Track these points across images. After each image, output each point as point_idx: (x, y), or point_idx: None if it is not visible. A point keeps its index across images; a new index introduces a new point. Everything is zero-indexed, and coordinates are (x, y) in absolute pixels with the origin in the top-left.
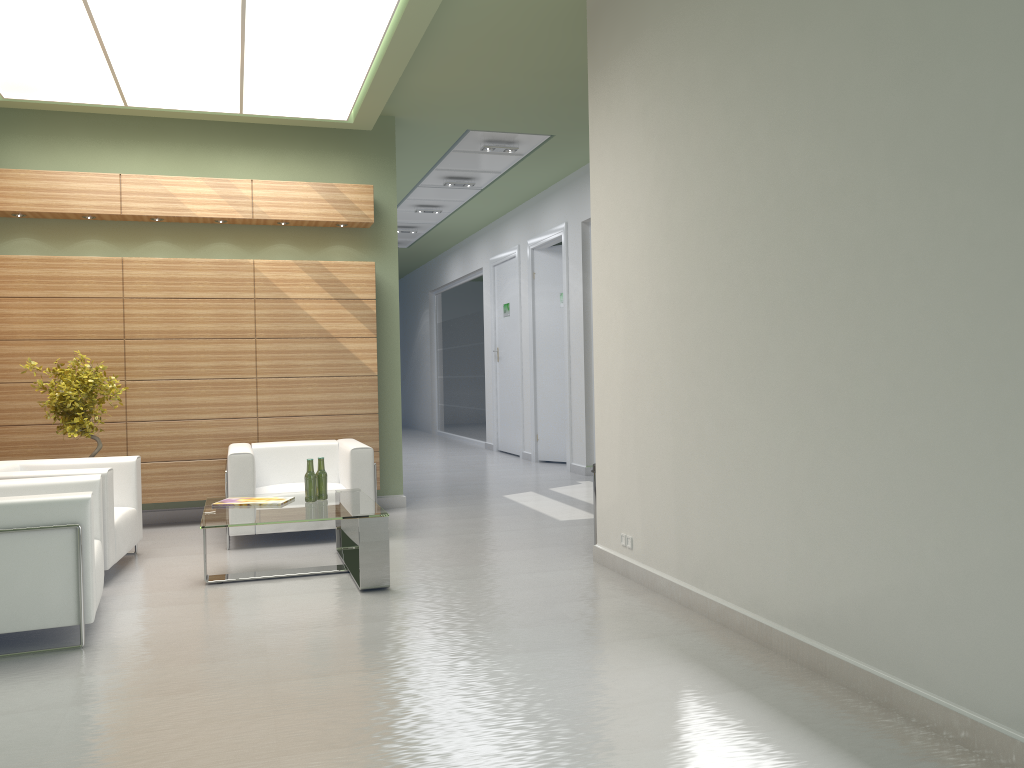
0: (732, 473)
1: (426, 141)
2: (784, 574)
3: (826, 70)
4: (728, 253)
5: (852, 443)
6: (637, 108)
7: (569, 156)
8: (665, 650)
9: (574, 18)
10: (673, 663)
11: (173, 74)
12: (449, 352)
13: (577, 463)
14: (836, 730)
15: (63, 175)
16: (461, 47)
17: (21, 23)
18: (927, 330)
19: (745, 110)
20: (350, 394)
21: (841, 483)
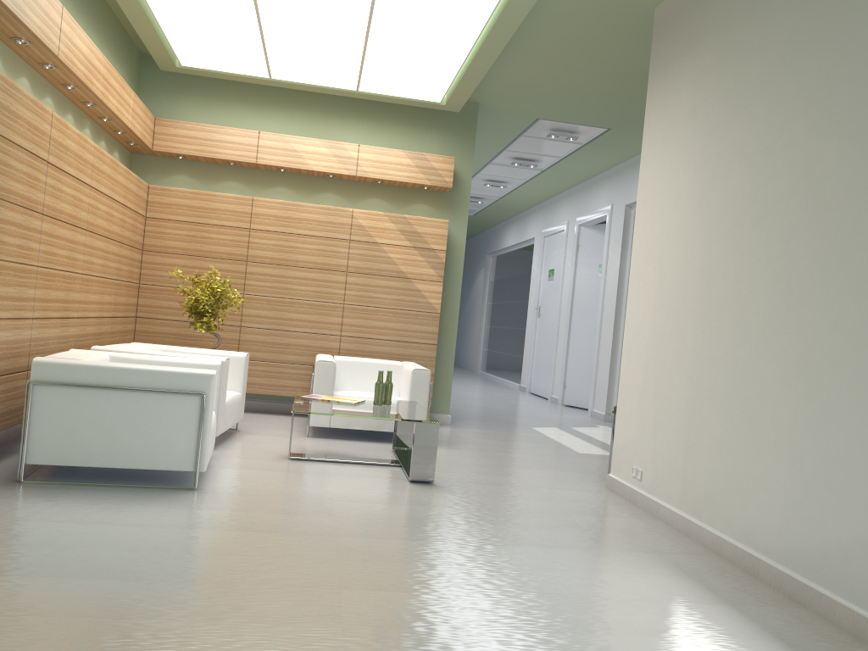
0: (739, 423)
1: (502, 125)
2: (777, 514)
3: (866, 80)
4: (757, 233)
5: (853, 405)
6: (689, 106)
7: (621, 148)
8: (662, 564)
9: (642, 28)
10: (668, 575)
11: (310, 55)
12: (497, 306)
13: (597, 410)
14: (810, 649)
15: (217, 129)
16: (542, 48)
17: (204, 7)
18: None
19: (787, 111)
20: (416, 326)
21: (839, 439)
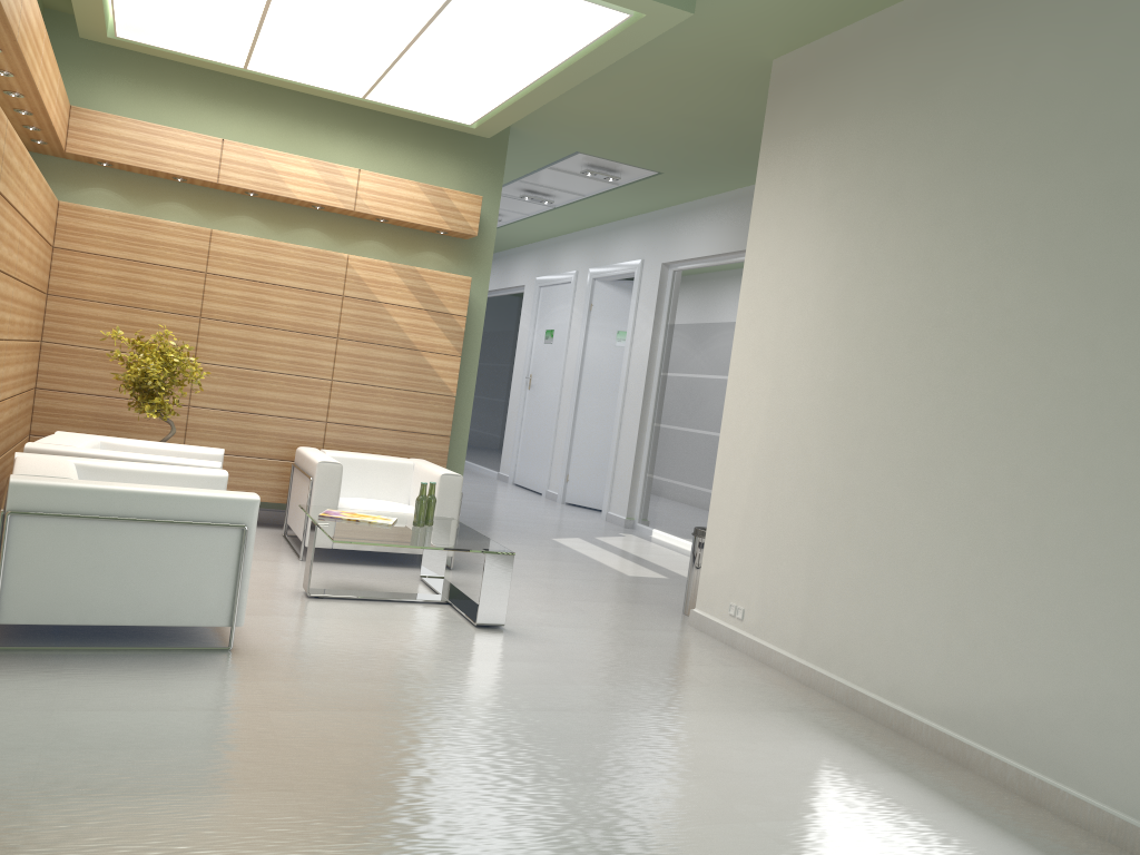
0: (885, 566)
1: (527, 154)
2: (932, 669)
3: (1062, 215)
4: (915, 357)
5: (1033, 561)
6: (822, 191)
7: (665, 194)
8: (809, 725)
9: (748, 77)
10: (824, 739)
11: (318, 50)
12: None
13: (615, 513)
14: (1000, 818)
15: (162, 130)
16: (620, 79)
17: None
18: (1135, 475)
19: (959, 227)
20: (425, 412)
21: (1014, 595)
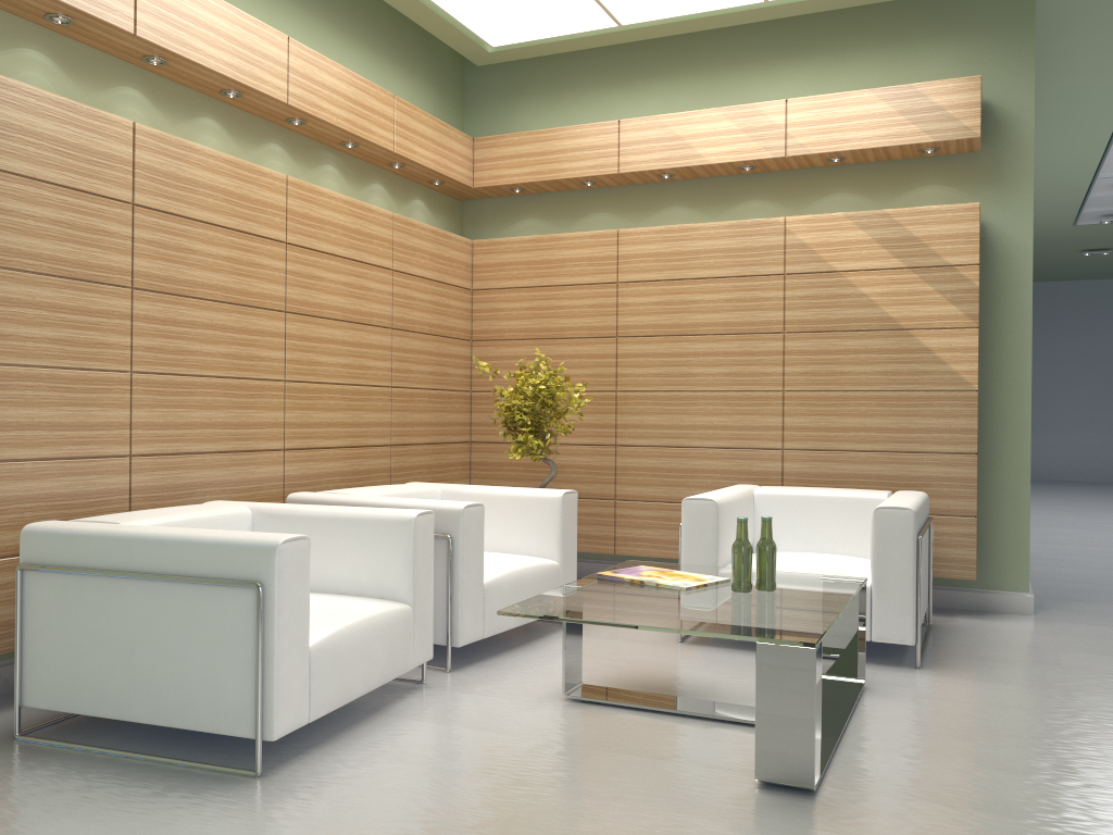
0: None
1: None
2: None
3: None
4: None
5: None
6: None
7: None
8: None
9: None
10: None
11: None
12: None
13: None
14: None
15: (556, 132)
16: None
17: None
18: None
19: None
20: (928, 420)
21: None
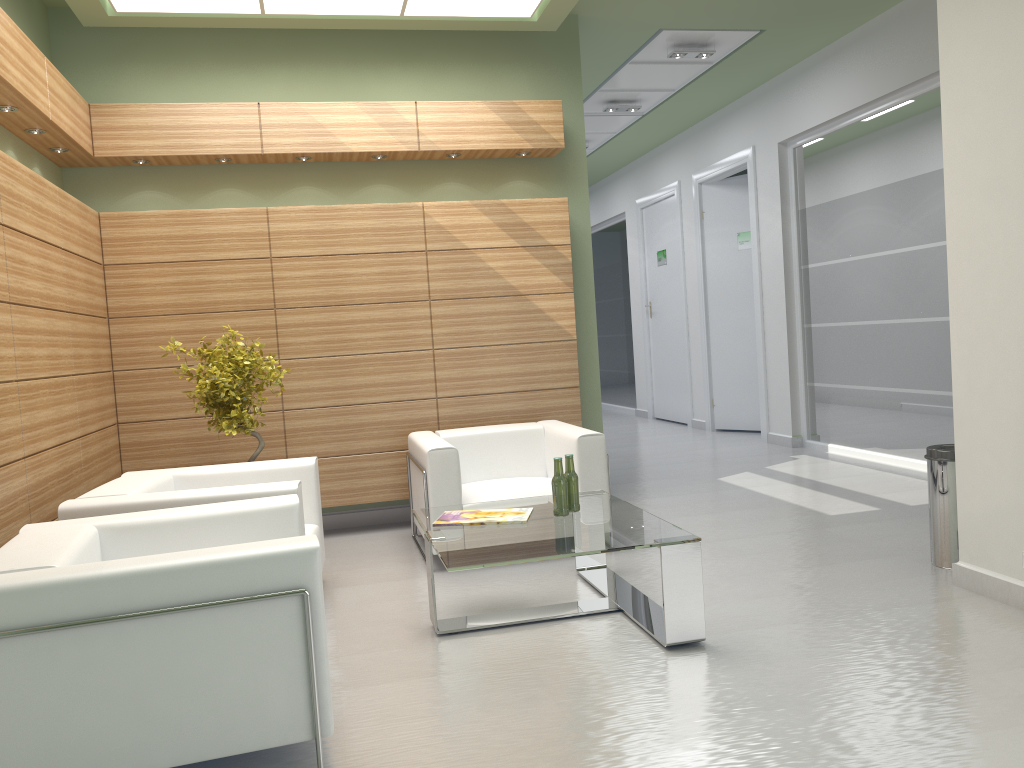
0: None
1: (603, 50)
2: None
3: None
4: None
5: None
6: None
7: (769, 61)
8: None
9: None
10: None
11: None
12: None
13: (777, 433)
14: None
15: (191, 108)
16: None
17: None
18: None
19: None
20: (545, 364)
21: None
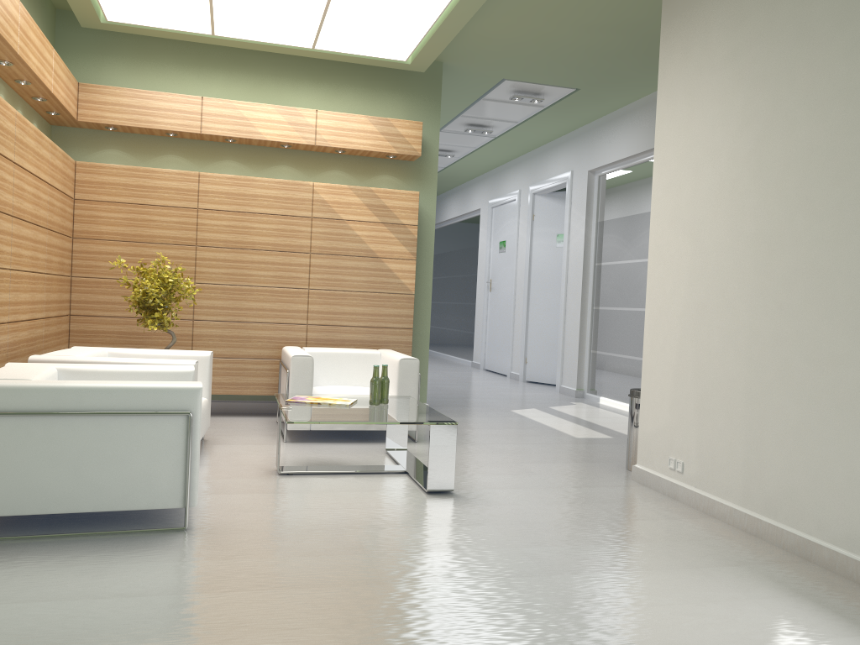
0: (828, 410)
1: (462, 88)
2: None
3: None
4: (841, 192)
5: None
6: (725, 51)
7: (585, 110)
8: (762, 581)
9: None
10: (780, 596)
11: (263, 5)
12: (439, 281)
13: (567, 386)
14: None
15: (152, 94)
16: None
17: None
18: None
19: None
20: (389, 309)
21: None
